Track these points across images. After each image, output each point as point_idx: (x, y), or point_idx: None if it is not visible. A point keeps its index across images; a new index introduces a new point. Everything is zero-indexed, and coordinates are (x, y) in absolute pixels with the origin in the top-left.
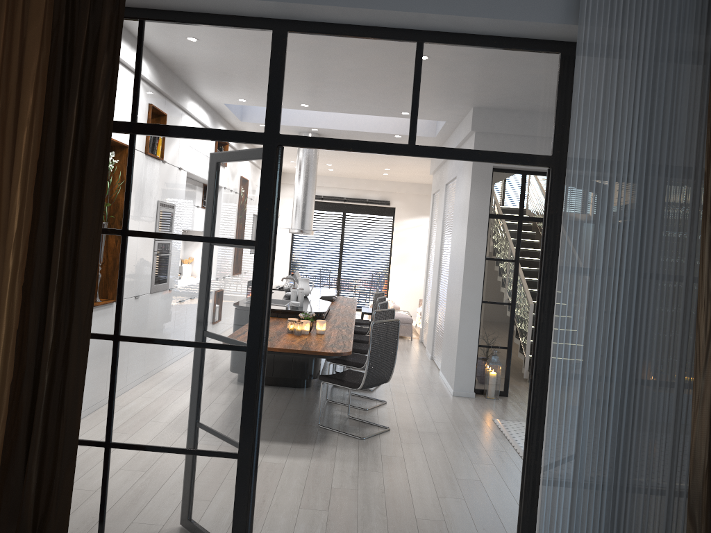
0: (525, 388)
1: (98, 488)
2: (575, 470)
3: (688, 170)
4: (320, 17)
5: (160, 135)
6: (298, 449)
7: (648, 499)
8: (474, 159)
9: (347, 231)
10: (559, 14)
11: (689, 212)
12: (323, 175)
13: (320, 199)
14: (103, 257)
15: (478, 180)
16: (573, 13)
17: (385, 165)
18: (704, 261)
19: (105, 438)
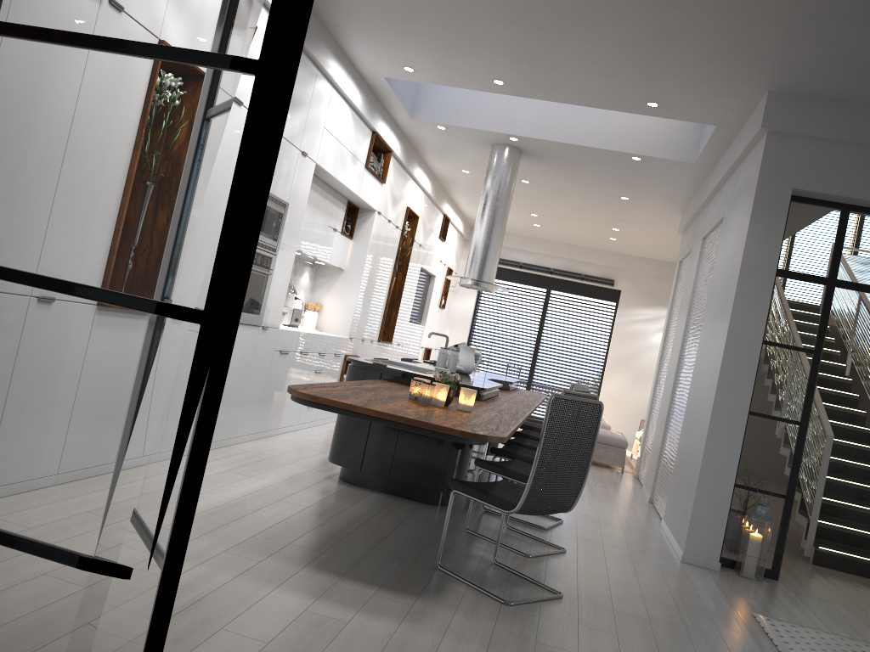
0: (808, 573)
1: None
2: None
3: None
4: None
5: None
6: (384, 600)
7: None
8: None
9: (550, 315)
10: None
11: None
12: (526, 235)
13: (518, 267)
14: None
15: (765, 209)
16: None
17: (612, 220)
18: None
19: None
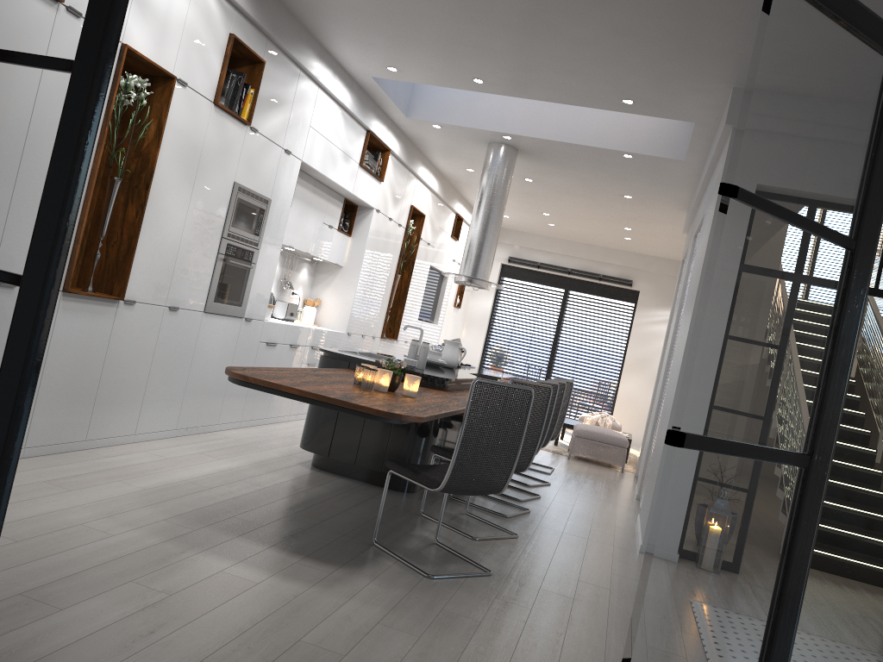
0: None
1: None
2: None
3: None
4: None
5: None
6: (304, 567)
7: None
8: None
9: (568, 316)
10: None
11: None
12: (544, 235)
13: (535, 267)
14: None
15: None
16: None
17: (622, 220)
18: None
19: None
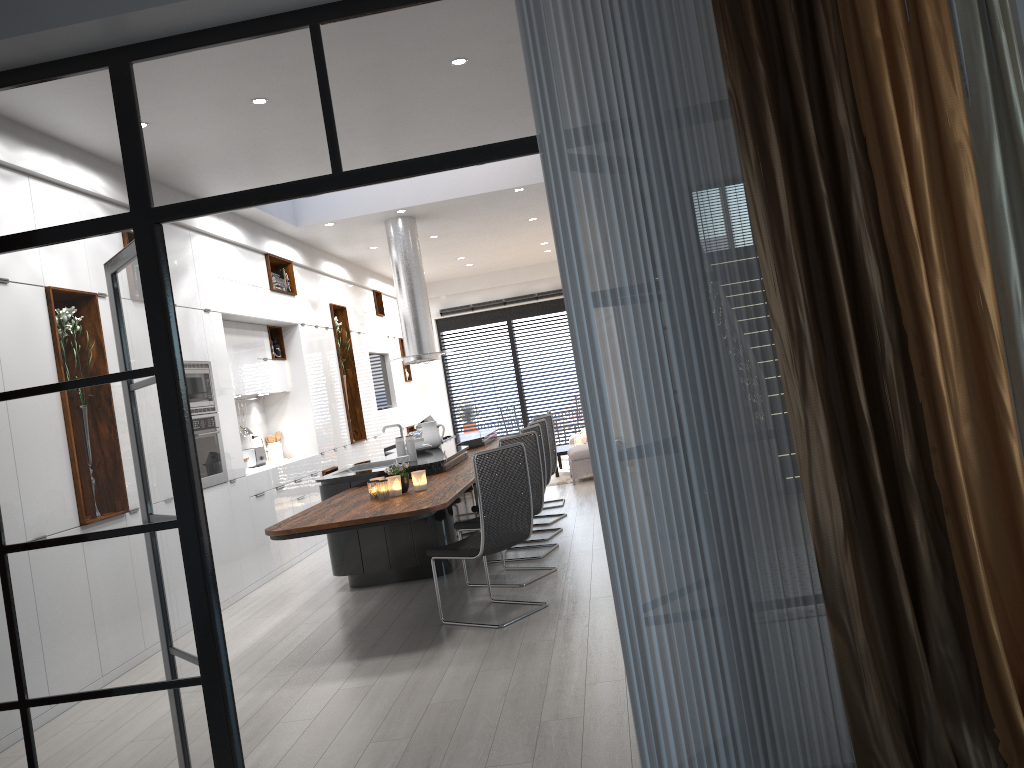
0: None
1: None
2: (664, 590)
3: (719, 96)
4: (162, 29)
5: None
6: (400, 661)
7: (785, 608)
8: (430, 170)
9: (520, 345)
10: None
11: (736, 158)
12: (466, 275)
13: (470, 310)
14: None
15: None
16: None
17: (536, 238)
18: (763, 225)
19: (17, 695)
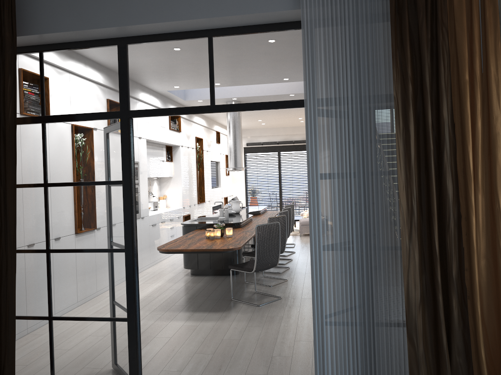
0: None
1: (48, 346)
2: (335, 313)
3: (389, 96)
4: (143, 32)
5: (59, 121)
6: (211, 315)
7: (389, 329)
8: (254, 109)
9: (283, 164)
10: (289, 4)
11: (394, 125)
12: (261, 128)
13: (261, 145)
14: (35, 202)
15: None
16: (298, 1)
17: (297, 115)
18: (401, 159)
19: (48, 314)
